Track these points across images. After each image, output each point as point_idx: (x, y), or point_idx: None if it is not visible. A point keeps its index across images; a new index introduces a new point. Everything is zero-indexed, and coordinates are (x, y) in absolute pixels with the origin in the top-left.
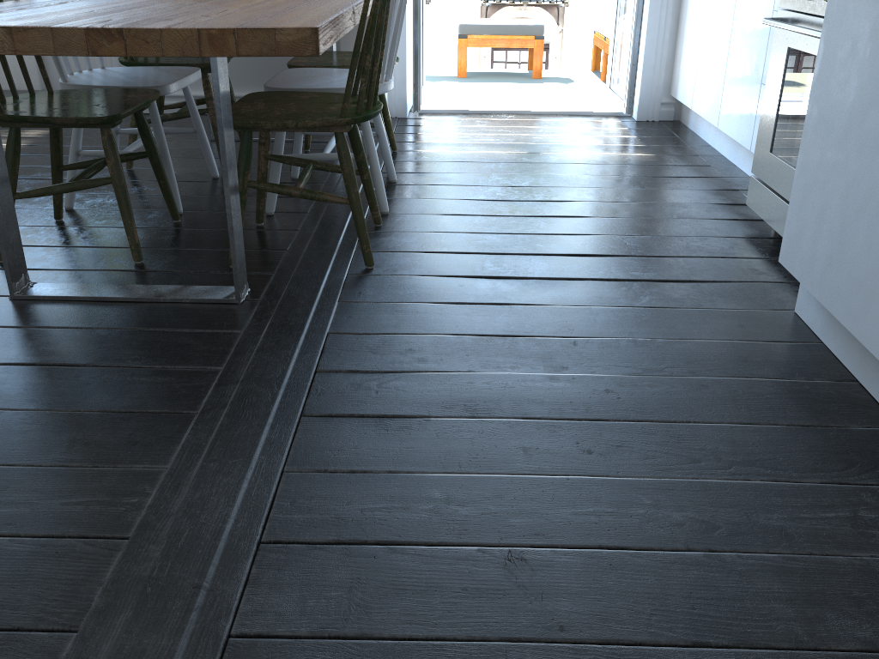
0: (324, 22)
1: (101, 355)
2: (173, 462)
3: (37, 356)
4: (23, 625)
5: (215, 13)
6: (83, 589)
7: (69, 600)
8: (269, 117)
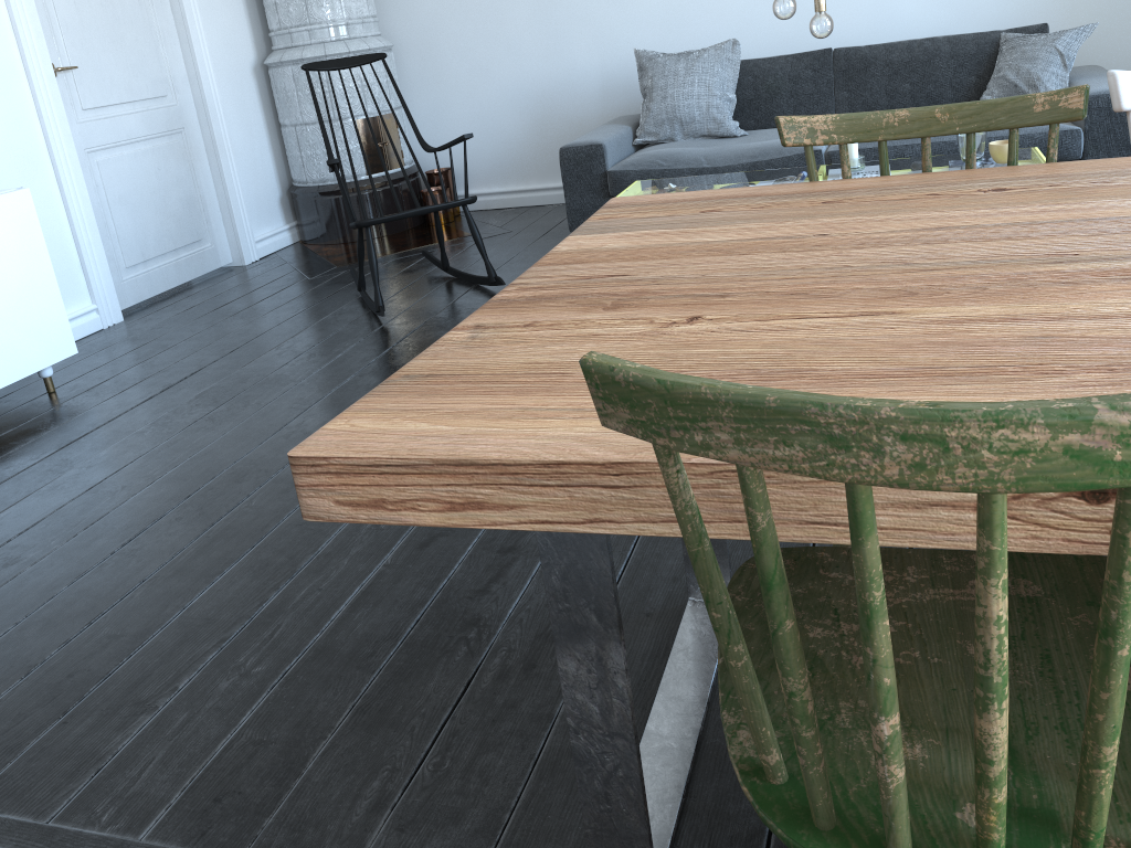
0: (385, 453)
1: (469, 726)
2: (144, 843)
3: (497, 666)
4: (6, 769)
5: (773, 316)
6: (9, 800)
7: (4, 792)
8: (756, 620)
